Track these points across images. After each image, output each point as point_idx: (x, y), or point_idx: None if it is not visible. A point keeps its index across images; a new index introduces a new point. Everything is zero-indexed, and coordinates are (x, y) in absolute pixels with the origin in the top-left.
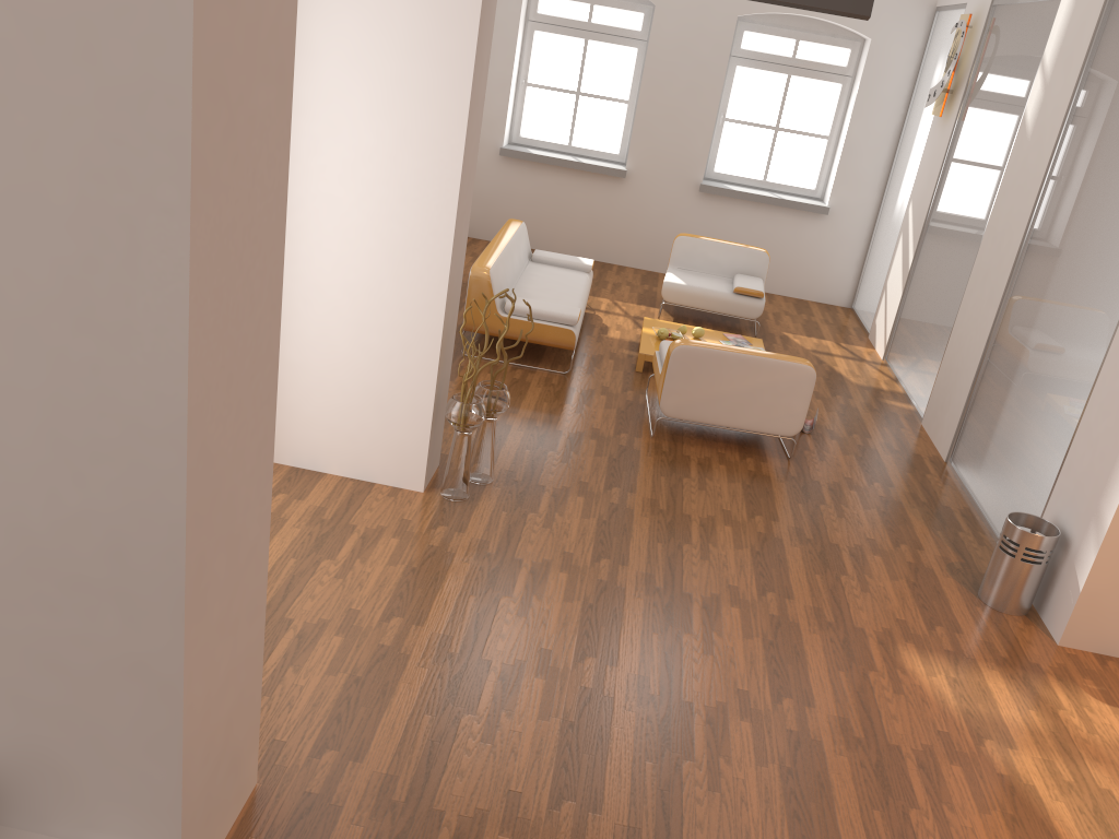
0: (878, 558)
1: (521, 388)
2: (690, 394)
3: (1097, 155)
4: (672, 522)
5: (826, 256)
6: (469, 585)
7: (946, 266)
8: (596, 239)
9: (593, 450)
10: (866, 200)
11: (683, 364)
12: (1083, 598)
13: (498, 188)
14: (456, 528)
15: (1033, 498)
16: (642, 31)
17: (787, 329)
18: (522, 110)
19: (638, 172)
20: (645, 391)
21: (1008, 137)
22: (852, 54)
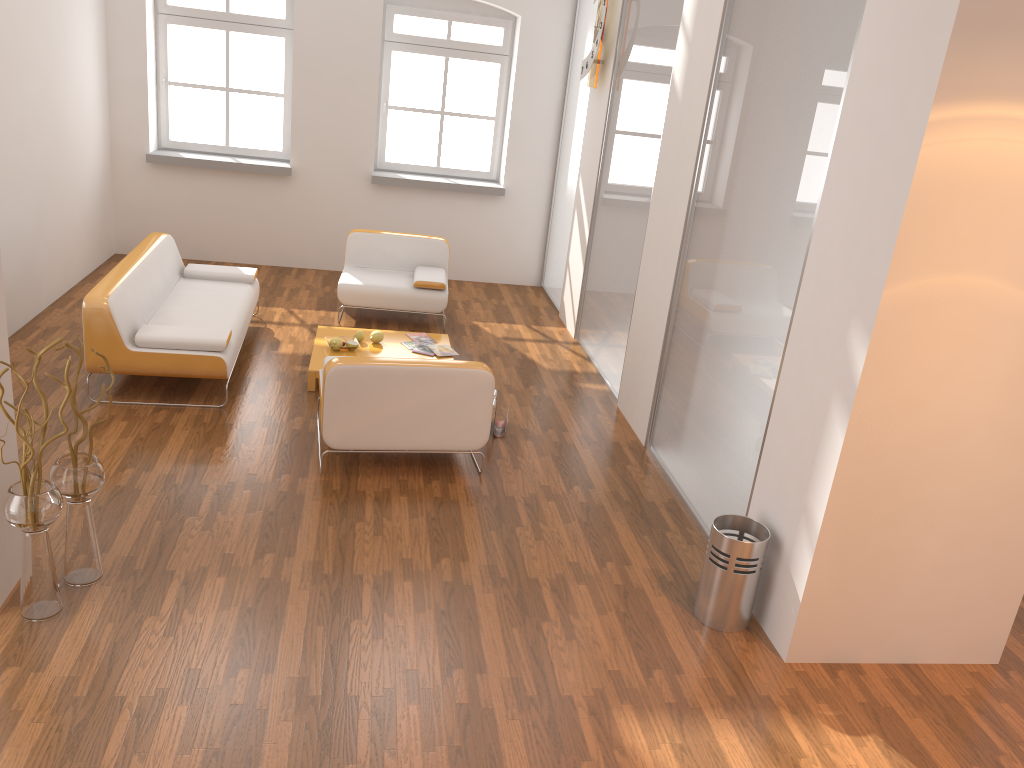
0: (583, 588)
1: (163, 434)
2: (356, 420)
3: (750, 111)
4: (339, 590)
5: (509, 237)
6: (35, 762)
7: (620, 239)
8: (270, 243)
9: (246, 505)
10: (539, 178)
11: (342, 387)
12: (804, 607)
13: (152, 198)
14: (33, 666)
15: (736, 489)
16: (286, 19)
17: (477, 317)
18: (168, 112)
19: (304, 168)
20: (317, 414)
21: (660, 101)
22: (506, 32)
